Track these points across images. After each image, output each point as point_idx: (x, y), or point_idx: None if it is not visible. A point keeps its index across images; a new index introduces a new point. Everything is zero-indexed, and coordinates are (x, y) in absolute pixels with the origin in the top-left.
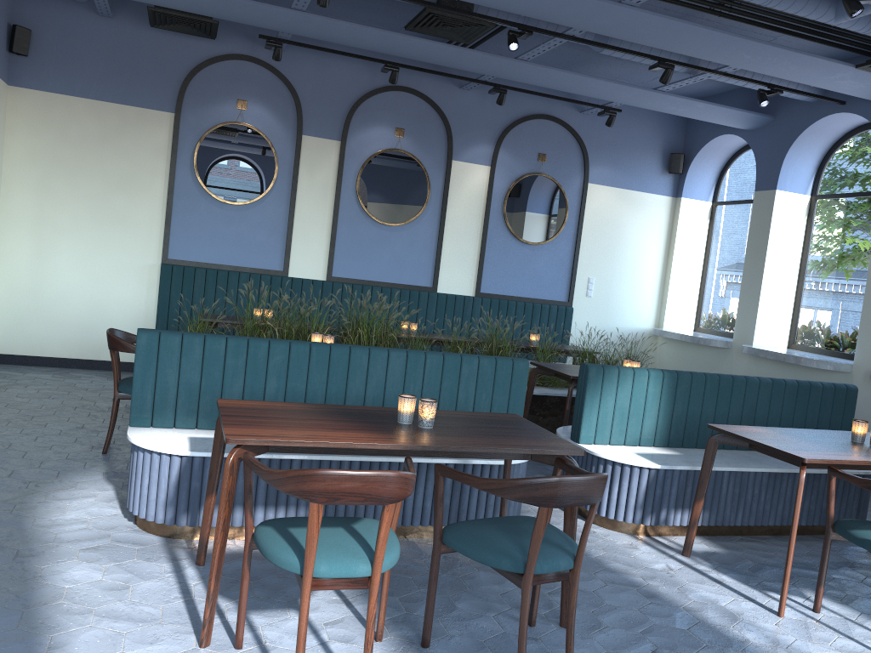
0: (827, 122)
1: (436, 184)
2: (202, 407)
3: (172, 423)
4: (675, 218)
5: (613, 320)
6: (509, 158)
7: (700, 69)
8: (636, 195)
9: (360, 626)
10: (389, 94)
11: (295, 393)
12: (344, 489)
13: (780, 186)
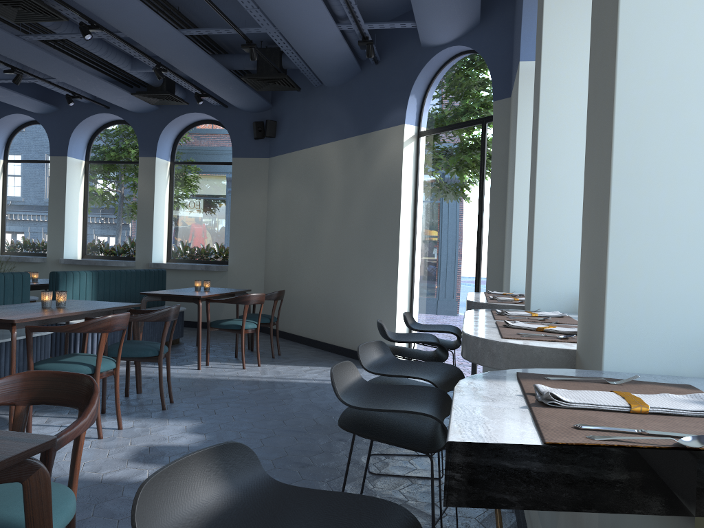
0: (96, 117)
1: None
2: None
3: None
4: None
5: None
6: None
7: (36, 77)
8: None
9: (62, 418)
10: None
11: None
12: (117, 323)
13: (69, 154)
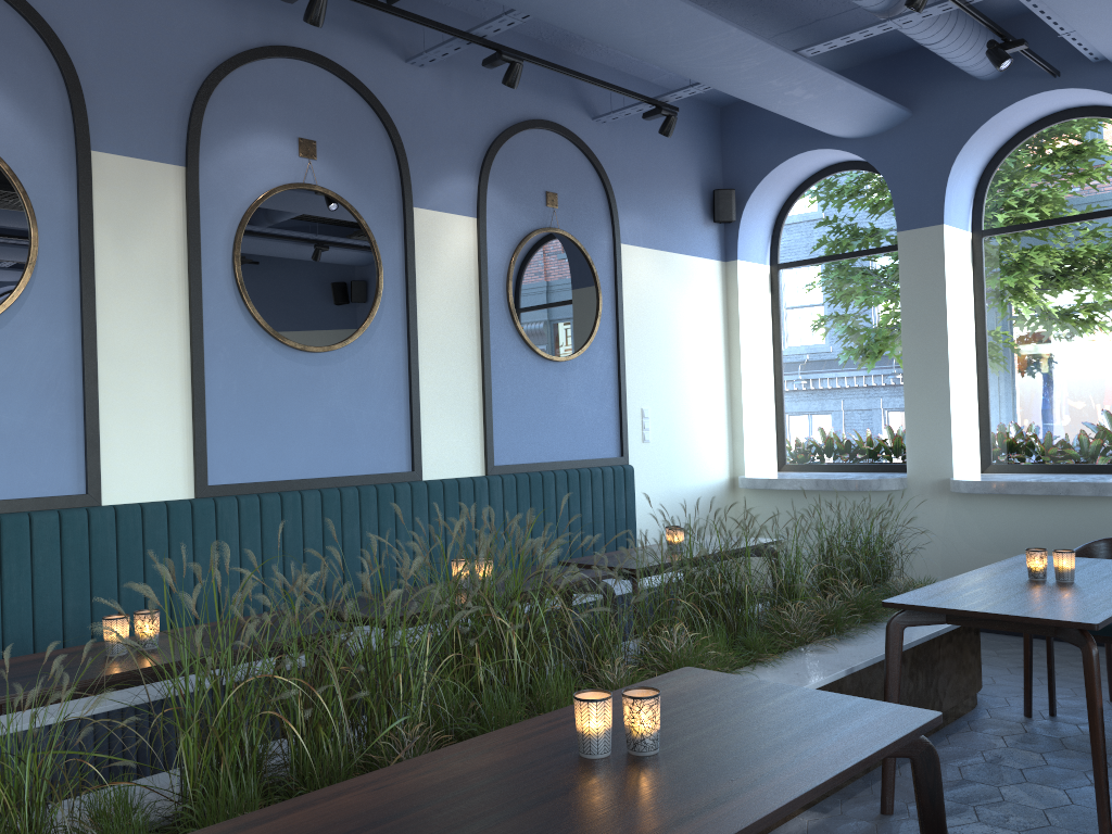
0: (1013, 111)
1: (391, 258)
2: None
3: None
4: (732, 294)
5: (682, 476)
6: (503, 202)
7: None
8: (681, 261)
9: None
10: (275, 65)
11: None
12: None
13: (946, 219)
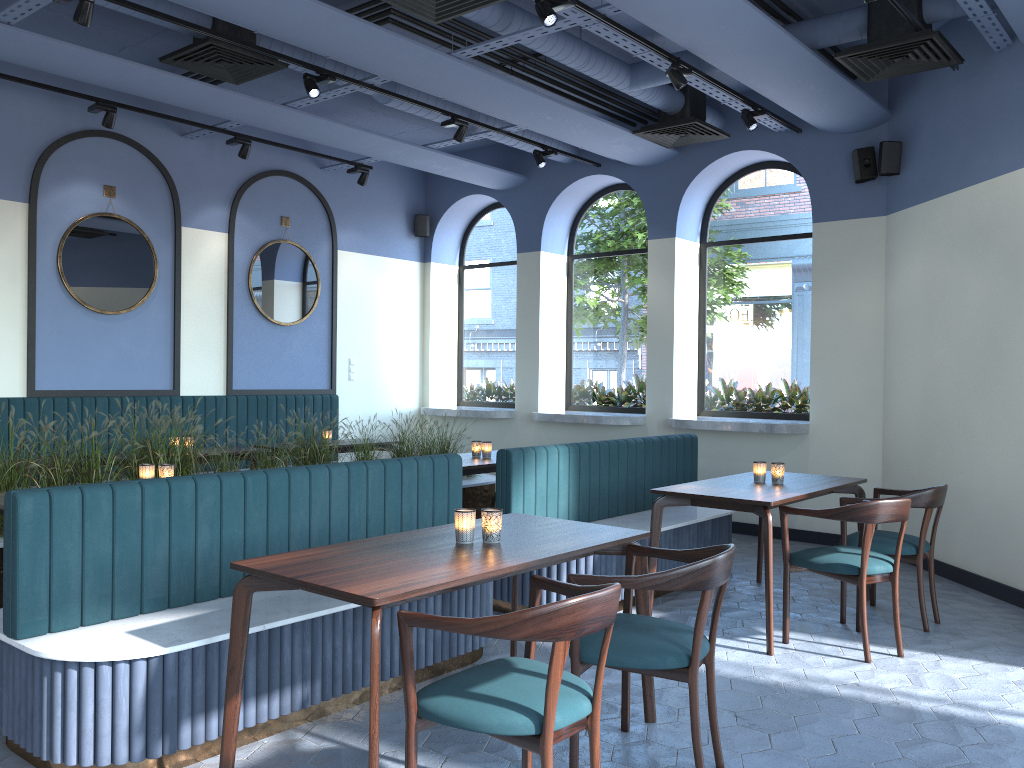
0: (581, 184)
1: (165, 258)
2: (119, 587)
3: (79, 620)
4: (427, 284)
5: (379, 405)
6: (248, 223)
7: (488, 127)
8: (387, 262)
9: None
10: (90, 141)
11: (233, 542)
12: (589, 616)
13: (543, 247)
